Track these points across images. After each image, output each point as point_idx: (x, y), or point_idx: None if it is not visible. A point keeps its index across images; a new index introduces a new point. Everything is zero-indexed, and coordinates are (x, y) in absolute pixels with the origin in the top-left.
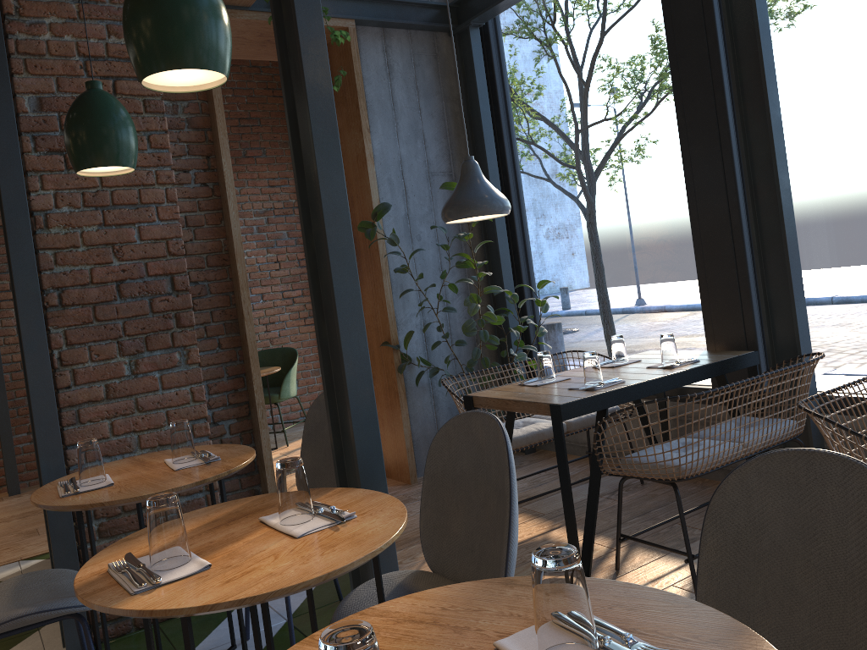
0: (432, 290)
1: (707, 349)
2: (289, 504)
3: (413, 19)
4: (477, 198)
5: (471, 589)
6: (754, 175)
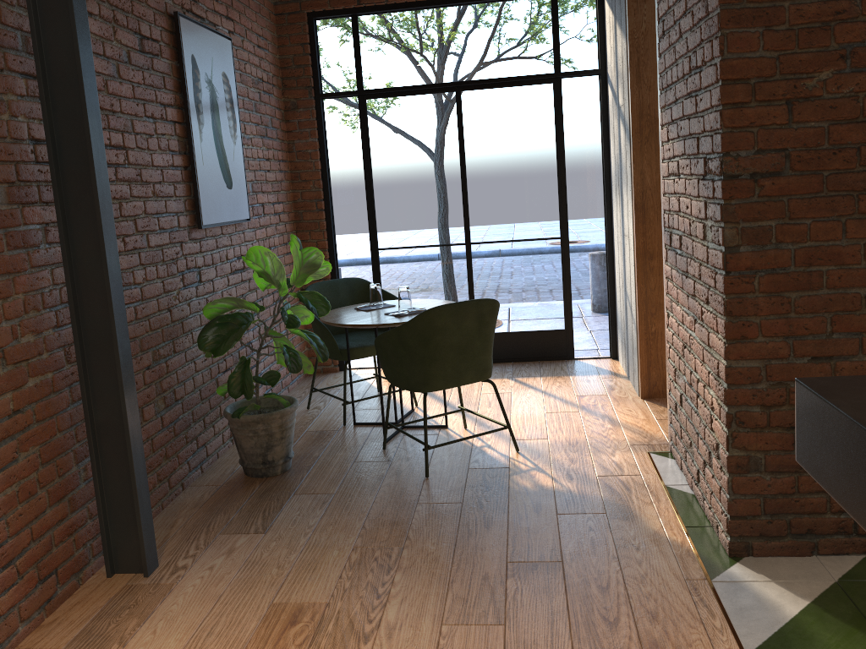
0: None
1: None
2: None
3: None
4: None
5: None
6: None
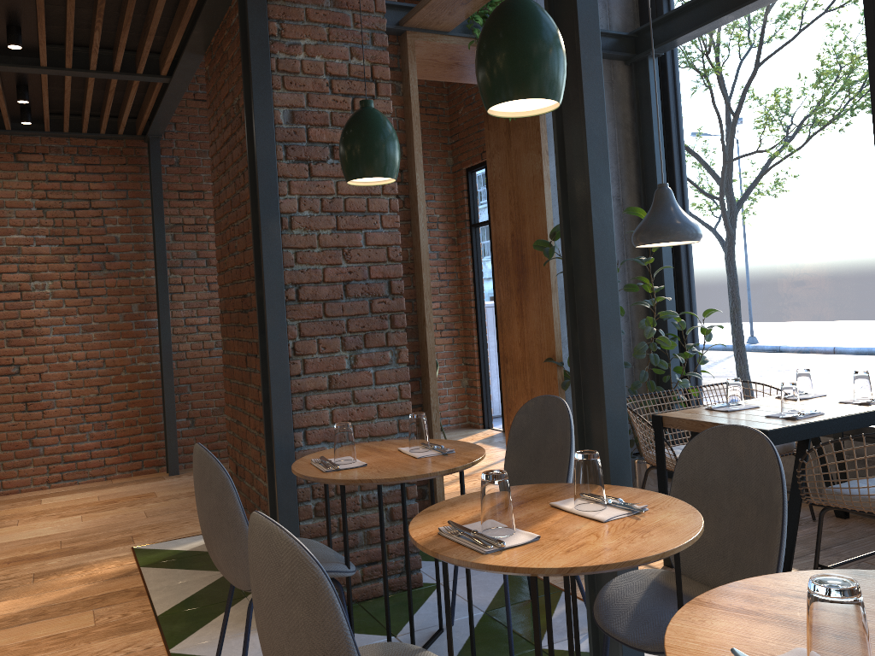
0: None
1: None
2: (588, 492)
3: None
4: (672, 224)
5: None
6: None
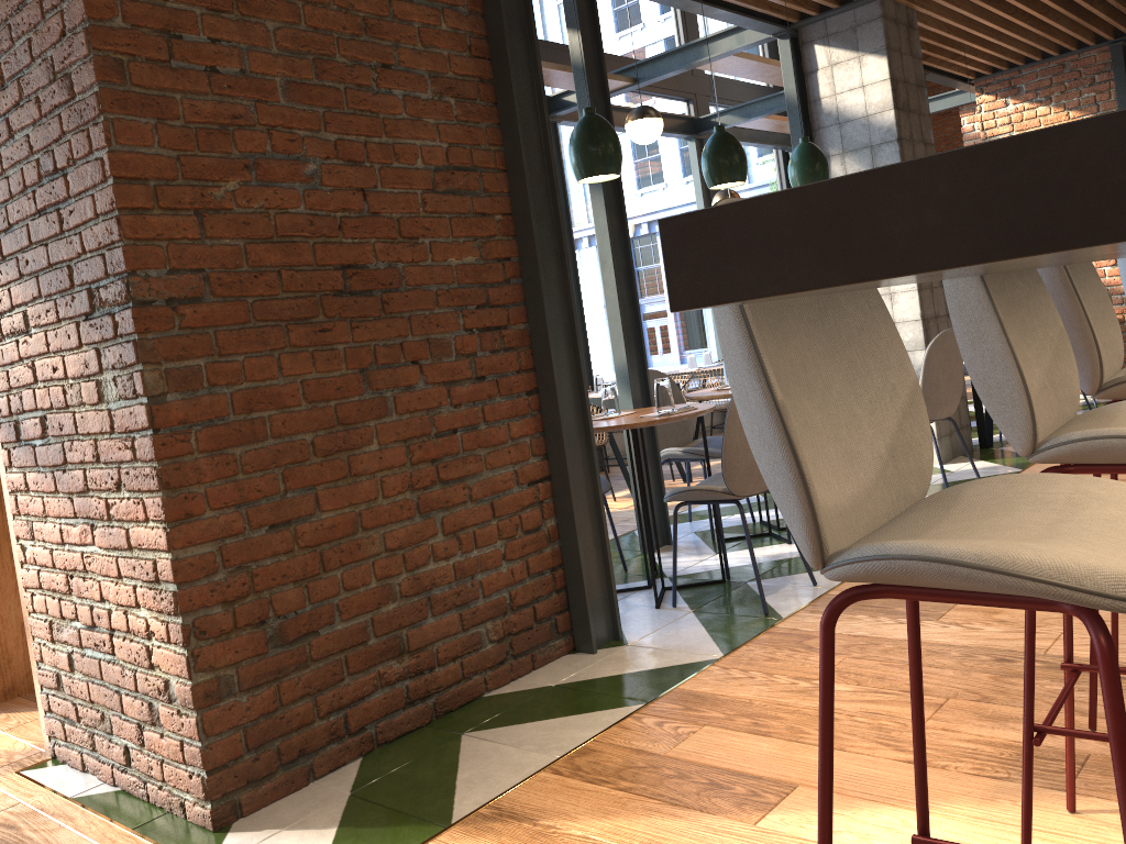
0: None
1: None
2: None
3: None
4: None
5: None
6: None
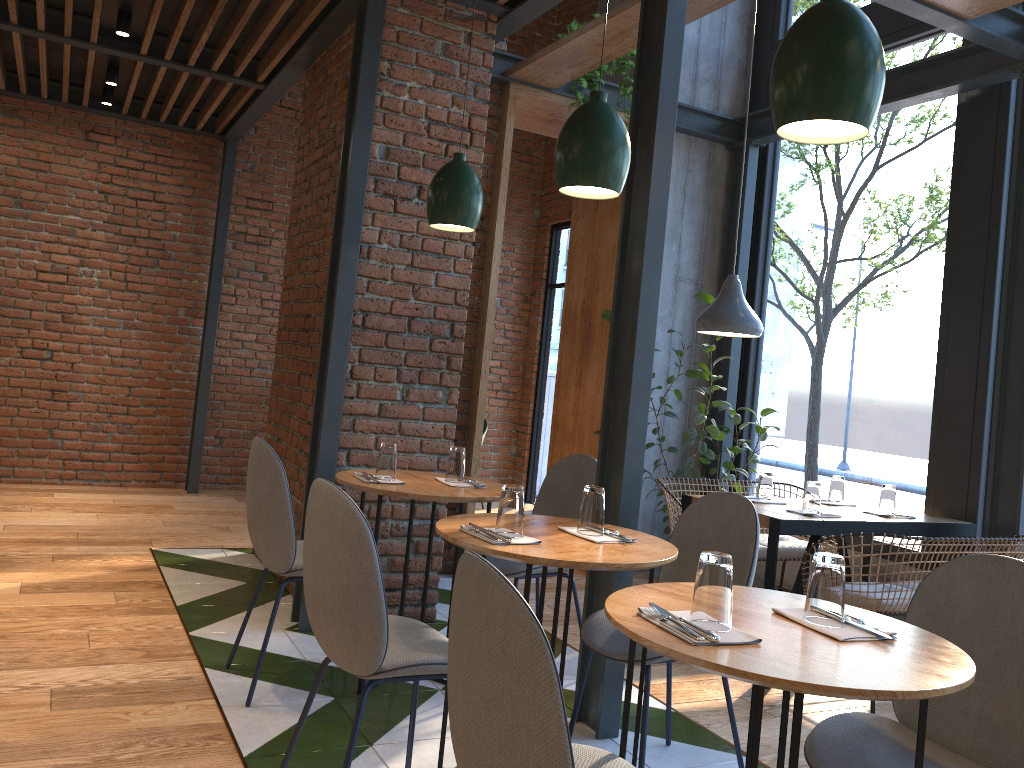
0: (653, 392)
1: (924, 512)
2: (589, 519)
3: (697, 126)
4: (734, 315)
5: (745, 589)
6: (1009, 355)
